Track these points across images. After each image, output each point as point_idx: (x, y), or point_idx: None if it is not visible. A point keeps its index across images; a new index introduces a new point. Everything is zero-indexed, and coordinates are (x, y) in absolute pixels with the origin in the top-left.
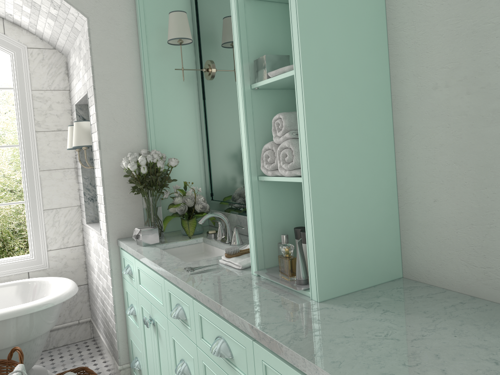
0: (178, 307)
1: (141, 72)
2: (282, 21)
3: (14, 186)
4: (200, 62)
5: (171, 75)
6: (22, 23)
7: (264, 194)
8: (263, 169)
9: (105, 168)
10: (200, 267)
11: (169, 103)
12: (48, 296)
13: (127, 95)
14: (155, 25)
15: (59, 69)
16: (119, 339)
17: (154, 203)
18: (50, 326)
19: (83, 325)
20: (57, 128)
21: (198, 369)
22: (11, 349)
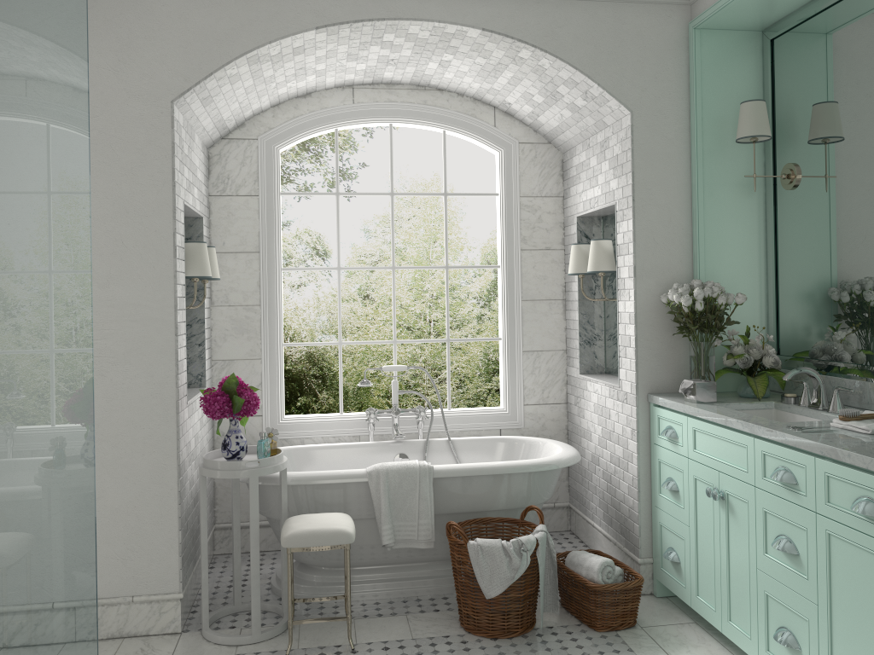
0: (784, 470)
1: (690, 179)
2: None
3: (412, 321)
4: (773, 165)
5: (730, 182)
6: (518, 113)
7: None
8: None
9: (639, 301)
10: (808, 427)
11: (725, 219)
12: (554, 455)
13: (671, 208)
14: (713, 117)
15: (553, 169)
16: (641, 524)
17: (707, 351)
18: (549, 494)
19: (558, 511)
20: (546, 246)
21: (816, 541)
22: (526, 507)
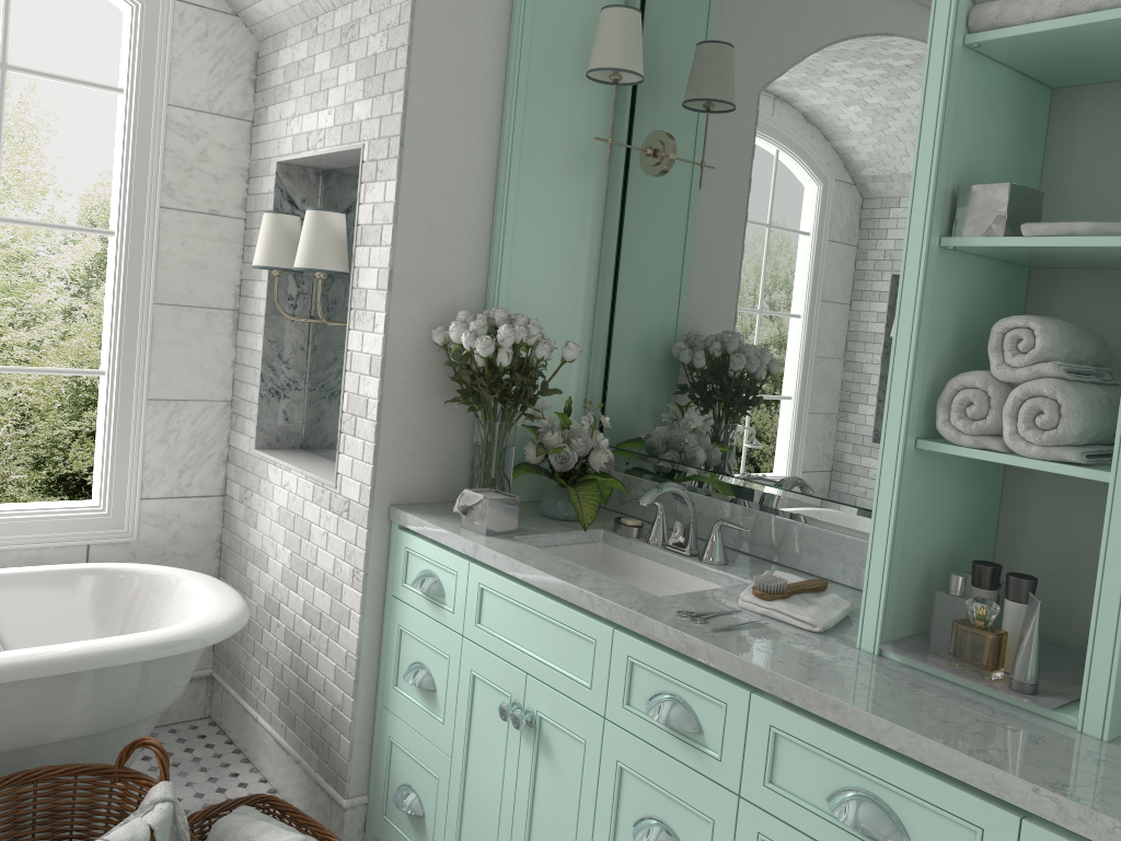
0: (676, 702)
1: (500, 127)
2: (1004, 108)
3: None
4: (629, 130)
5: (562, 146)
6: None
7: (917, 479)
8: (948, 428)
9: (392, 336)
10: (713, 614)
11: (547, 209)
12: (199, 618)
13: (464, 173)
14: (550, 24)
15: (239, 66)
16: (356, 738)
17: (506, 438)
18: (182, 689)
19: (191, 686)
20: (211, 208)
21: None
22: (133, 742)
